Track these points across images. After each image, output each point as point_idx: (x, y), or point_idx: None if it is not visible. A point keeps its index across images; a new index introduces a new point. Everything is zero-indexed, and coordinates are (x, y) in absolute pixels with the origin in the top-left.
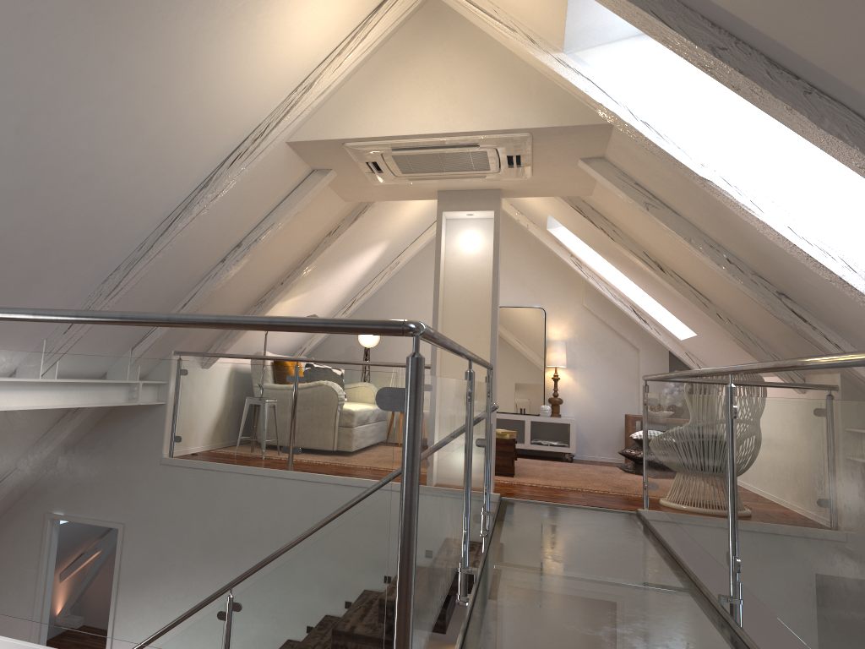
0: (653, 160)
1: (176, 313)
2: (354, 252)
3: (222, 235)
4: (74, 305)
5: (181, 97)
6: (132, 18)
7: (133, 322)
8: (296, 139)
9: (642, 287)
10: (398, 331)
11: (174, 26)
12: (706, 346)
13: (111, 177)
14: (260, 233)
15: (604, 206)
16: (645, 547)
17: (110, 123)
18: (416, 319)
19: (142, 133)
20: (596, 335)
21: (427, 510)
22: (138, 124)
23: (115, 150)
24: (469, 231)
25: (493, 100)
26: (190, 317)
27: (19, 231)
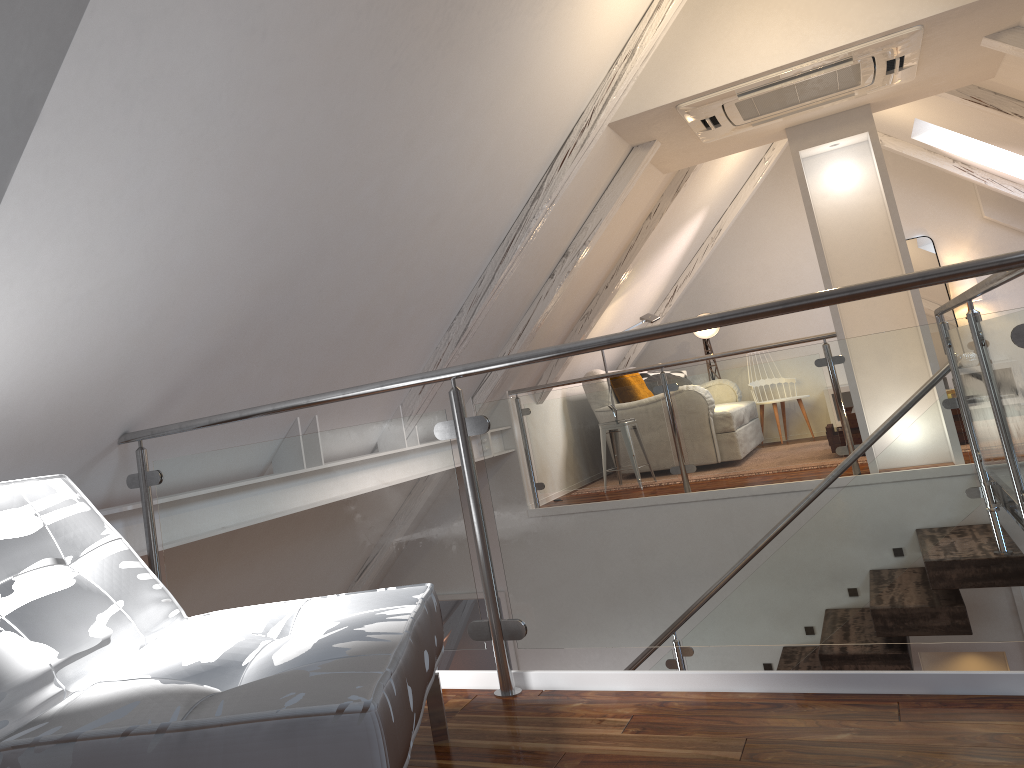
0: None
1: (727, 311)
2: (673, 230)
3: (549, 247)
4: (424, 361)
5: (513, 107)
6: (472, 39)
7: (679, 331)
8: (618, 118)
9: None
10: (1021, 263)
11: (507, 34)
12: None
13: (455, 213)
14: (588, 234)
15: (1015, 86)
16: None
17: (454, 156)
18: (757, 290)
19: (480, 158)
20: (1013, 250)
21: None
22: (477, 149)
23: (458, 184)
24: (836, 165)
25: (861, 2)
26: (747, 310)
27: (381, 294)
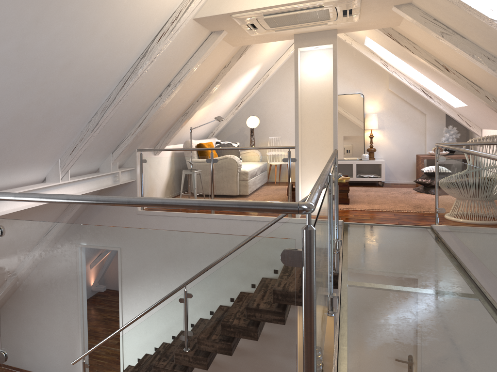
0: (450, 5)
1: (133, 198)
2: (240, 74)
3: (158, 81)
4: (73, 138)
5: (121, 5)
6: None
7: (105, 204)
8: (199, 16)
9: (430, 78)
10: (294, 212)
11: None
12: (473, 111)
13: (83, 62)
14: (181, 76)
15: (408, 32)
16: (442, 258)
17: (77, 31)
18: (281, 107)
19: (98, 33)
20: (397, 107)
21: (317, 312)
22: (95, 28)
23: (83, 46)
24: (315, 58)
25: None
26: (143, 200)
27: (31, 105)
